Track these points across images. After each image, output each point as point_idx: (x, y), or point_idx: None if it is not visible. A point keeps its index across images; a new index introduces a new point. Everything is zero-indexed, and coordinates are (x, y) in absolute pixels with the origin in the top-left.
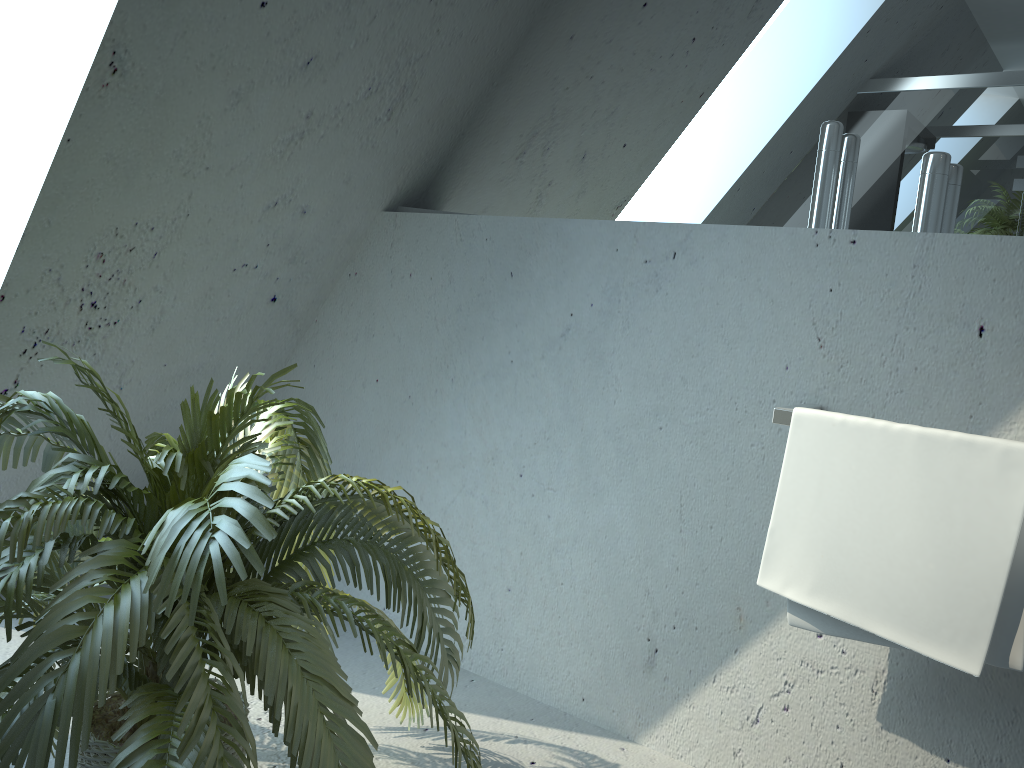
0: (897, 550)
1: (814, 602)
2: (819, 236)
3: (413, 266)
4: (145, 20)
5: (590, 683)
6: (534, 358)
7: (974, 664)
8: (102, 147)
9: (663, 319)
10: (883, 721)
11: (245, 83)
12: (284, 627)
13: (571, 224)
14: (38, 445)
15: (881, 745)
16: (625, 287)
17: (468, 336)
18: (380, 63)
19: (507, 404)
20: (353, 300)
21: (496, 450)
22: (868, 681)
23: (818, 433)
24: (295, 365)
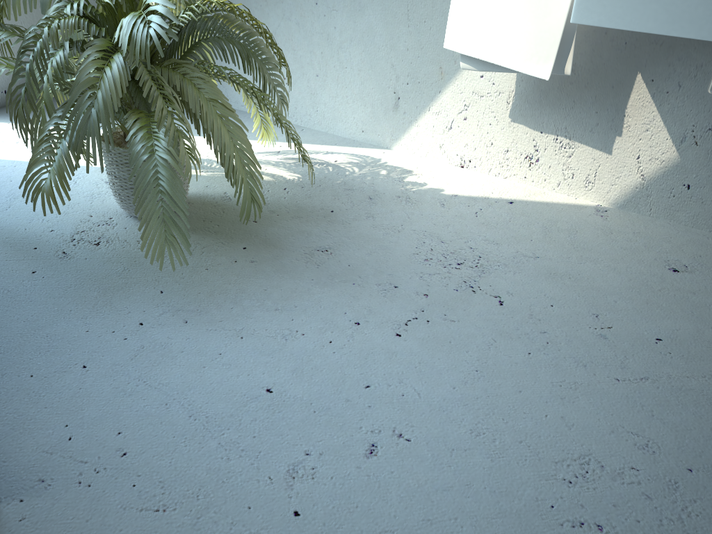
0: (513, 17)
1: (471, 53)
2: None
3: None
4: None
5: (366, 122)
6: None
7: (546, 74)
8: None
9: None
10: (512, 118)
11: None
12: (193, 78)
13: None
14: None
15: (510, 130)
16: None
17: None
18: None
19: None
20: None
21: None
22: (505, 98)
23: None
24: None
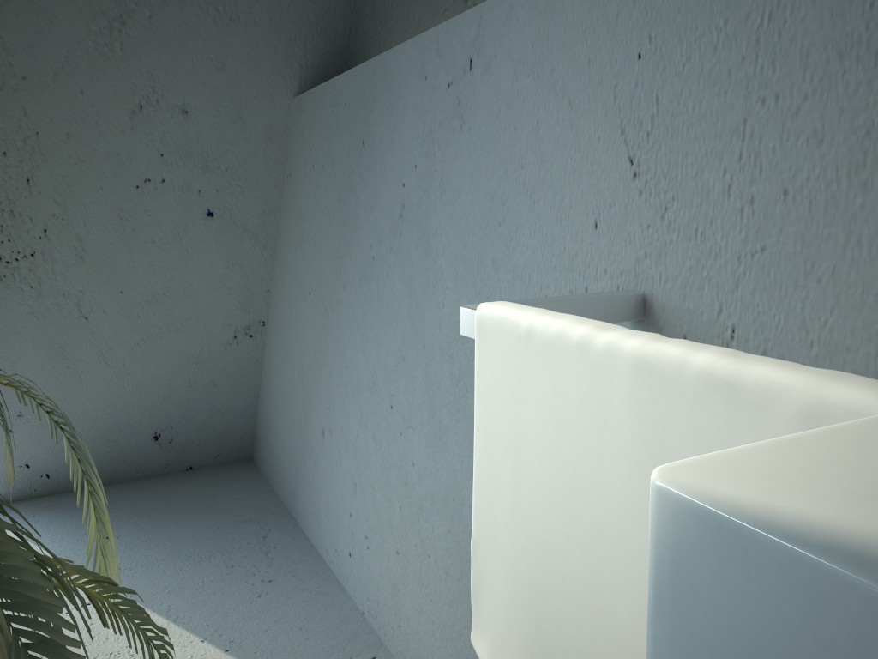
0: (623, 644)
1: None
2: None
3: (313, 155)
4: None
5: None
6: (386, 251)
7: None
8: None
9: (470, 171)
10: None
11: None
12: None
13: (392, 56)
14: None
15: None
16: (437, 131)
17: (347, 231)
18: None
19: (376, 314)
20: (291, 205)
21: (375, 373)
22: None
23: (505, 356)
24: None
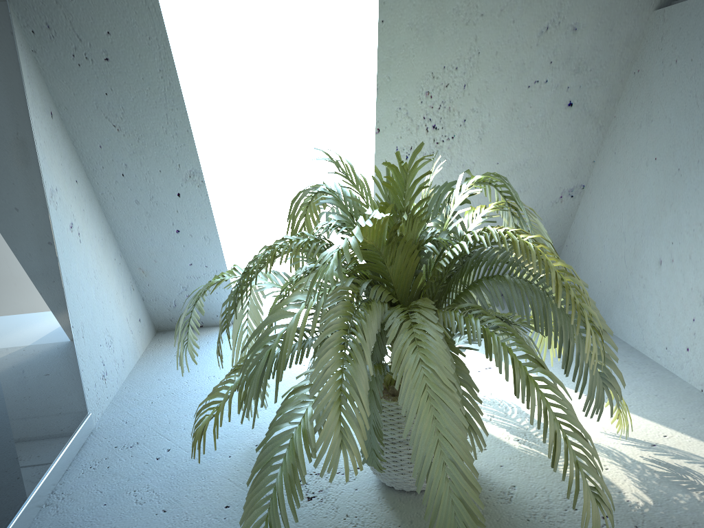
0: None
1: None
2: None
3: (677, 53)
4: None
5: None
6: None
7: None
8: (404, 20)
9: None
10: None
11: None
12: (418, 330)
13: None
14: None
15: None
16: None
17: None
18: None
19: None
20: (637, 94)
21: None
22: None
23: None
24: (422, 143)
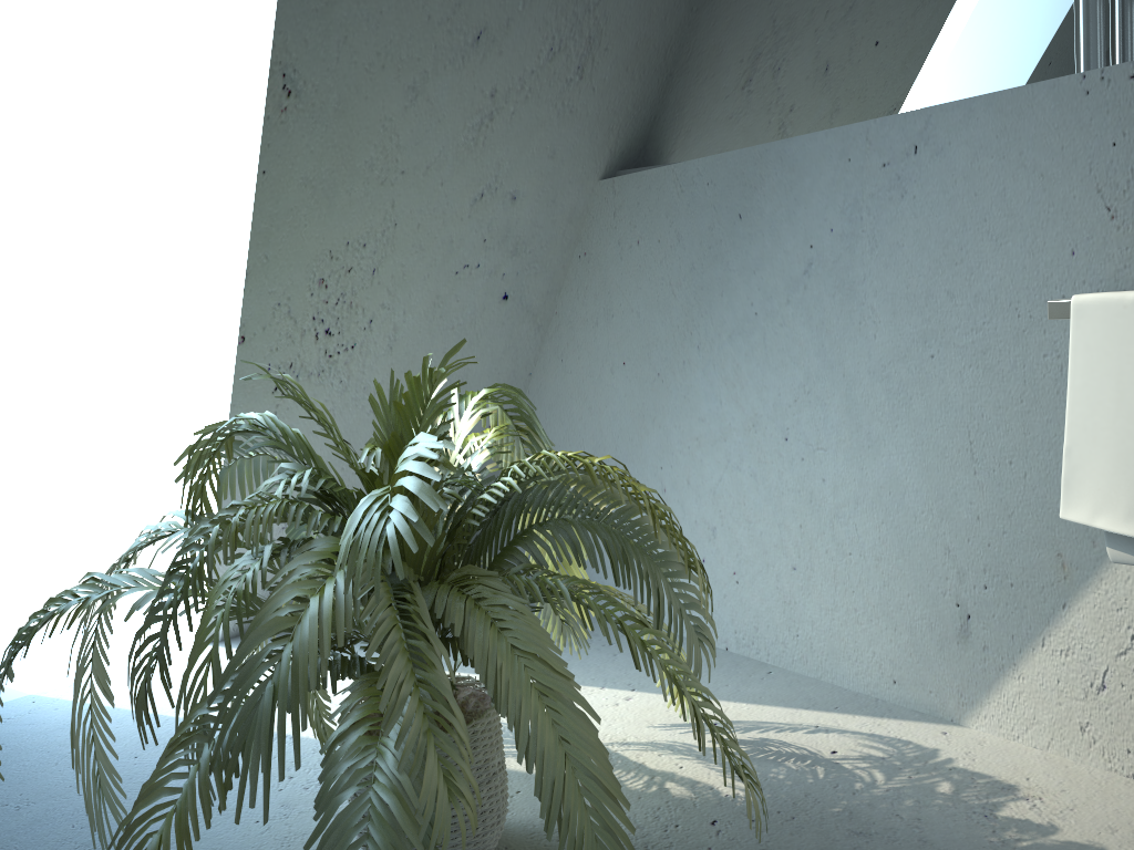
0: None
1: (1133, 529)
2: (1088, 81)
3: (639, 232)
4: (305, 35)
5: (899, 663)
6: (779, 305)
7: None
8: (296, 172)
9: (914, 228)
10: None
11: (418, 75)
12: (493, 607)
13: (794, 143)
14: (272, 466)
15: None
16: (865, 201)
17: (706, 295)
18: (556, 18)
19: (759, 362)
20: (587, 283)
21: (755, 416)
22: None
23: (1107, 321)
24: (464, 340)
